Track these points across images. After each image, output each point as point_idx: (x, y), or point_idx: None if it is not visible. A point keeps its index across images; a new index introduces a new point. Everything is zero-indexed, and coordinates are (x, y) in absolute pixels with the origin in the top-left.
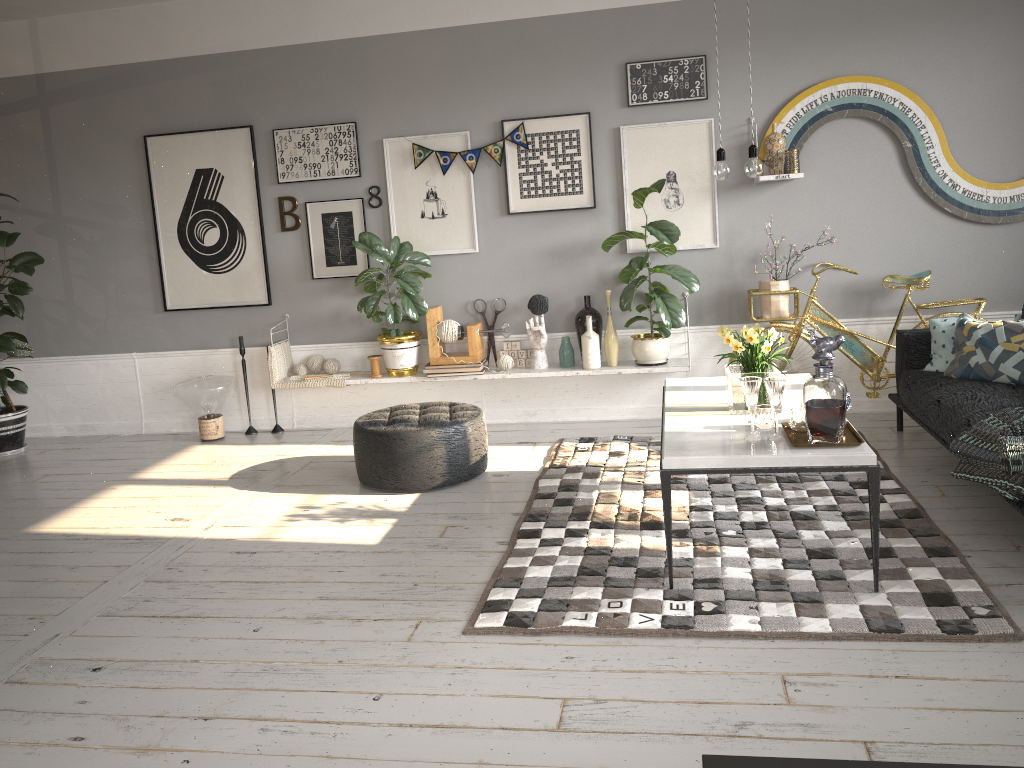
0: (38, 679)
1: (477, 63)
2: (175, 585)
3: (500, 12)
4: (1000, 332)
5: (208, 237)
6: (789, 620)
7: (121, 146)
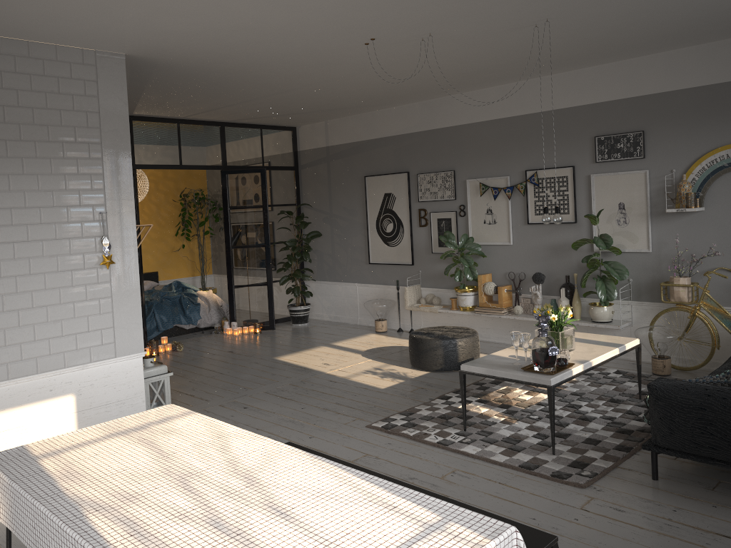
0: (228, 406)
1: (514, 138)
2: (297, 387)
3: (527, 109)
4: None
5: (388, 227)
6: (491, 453)
7: (356, 181)
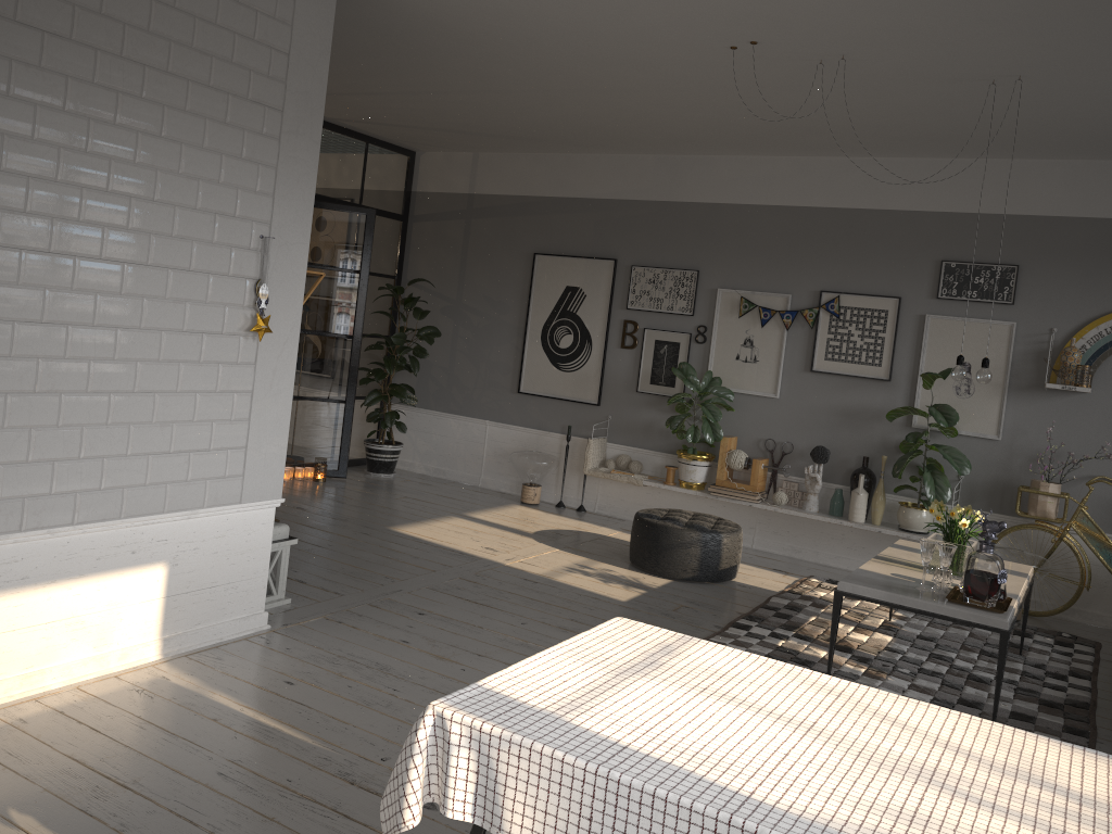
0: (386, 608)
1: (809, 239)
2: (478, 585)
3: (838, 200)
4: None
5: (563, 341)
6: None
7: (516, 258)
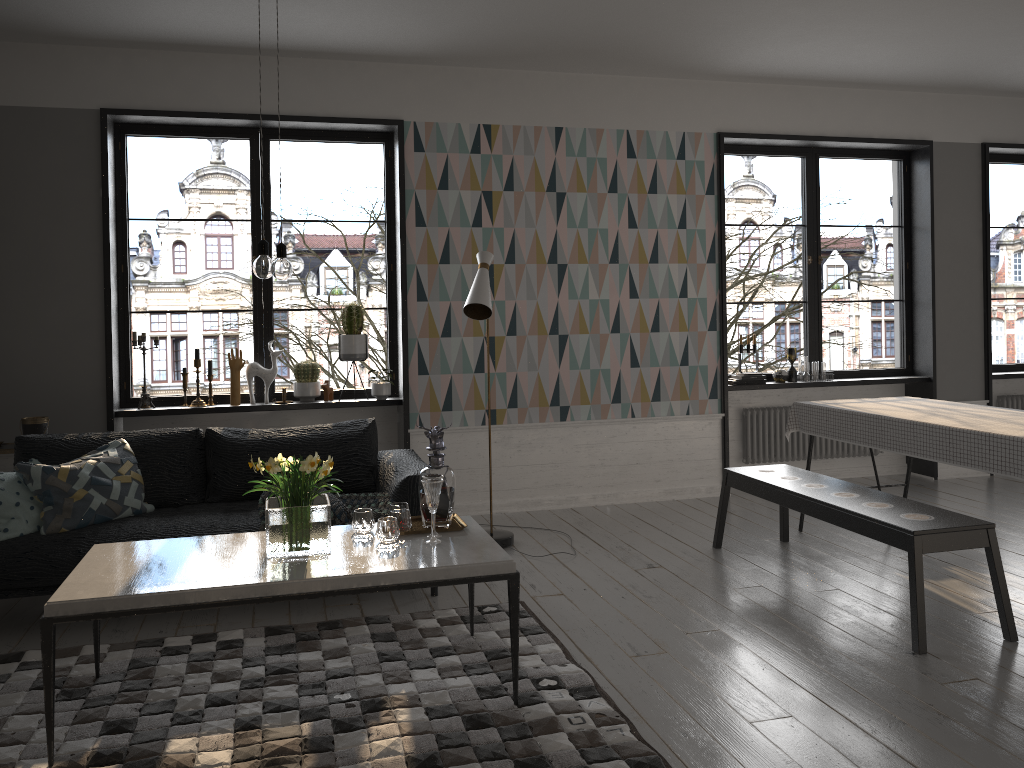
0: None
1: None
2: None
3: None
4: (106, 467)
5: None
6: (549, 655)
7: None
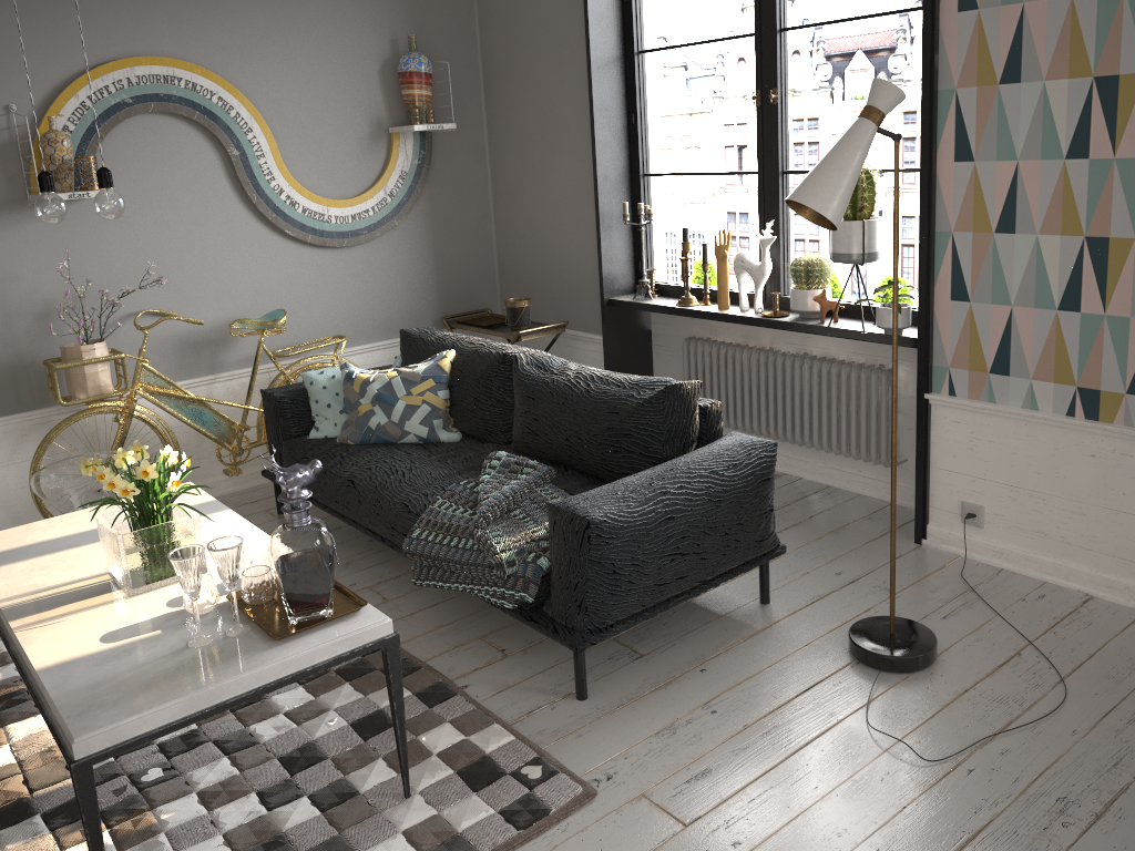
0: None
1: None
2: None
3: None
4: (398, 384)
5: None
6: None
7: None
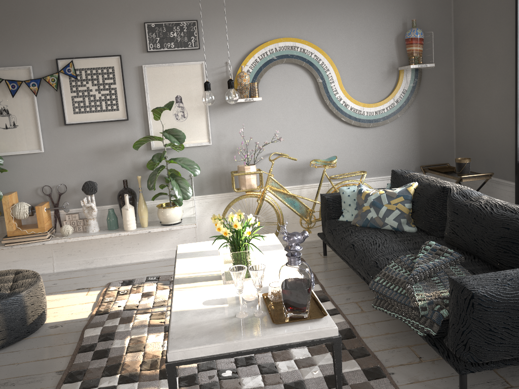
0: None
1: (35, 17)
2: None
3: None
4: (384, 197)
5: None
6: None
7: None
